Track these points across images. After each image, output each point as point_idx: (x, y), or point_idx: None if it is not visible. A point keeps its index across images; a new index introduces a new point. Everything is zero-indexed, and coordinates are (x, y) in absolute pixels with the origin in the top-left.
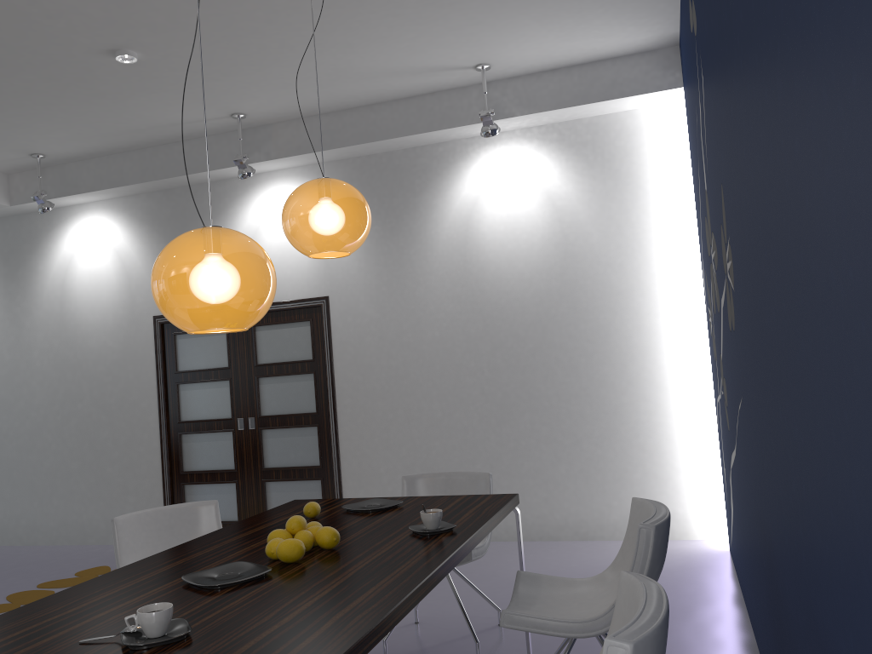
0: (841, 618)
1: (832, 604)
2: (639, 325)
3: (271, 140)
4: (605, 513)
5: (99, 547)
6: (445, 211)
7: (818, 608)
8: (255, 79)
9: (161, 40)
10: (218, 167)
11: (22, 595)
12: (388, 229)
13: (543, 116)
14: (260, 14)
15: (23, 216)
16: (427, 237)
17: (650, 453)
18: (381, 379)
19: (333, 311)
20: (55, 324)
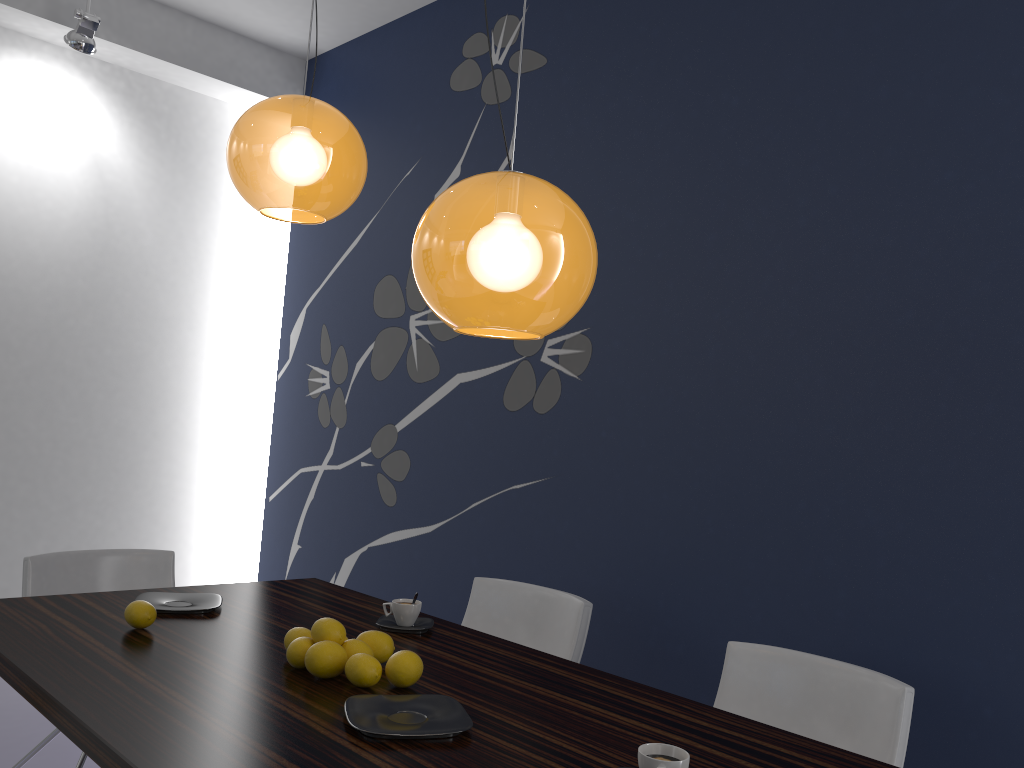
0: (983, 645)
1: (950, 639)
2: (180, 365)
3: None
4: None
5: None
6: None
7: (886, 648)
8: None
9: None
10: None
11: None
12: None
13: (129, 55)
14: None
15: None
16: None
17: (163, 526)
18: None
19: None
20: None
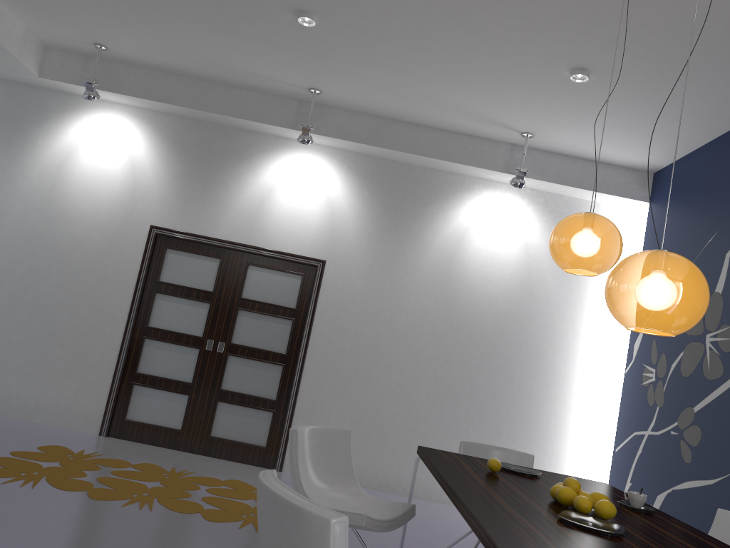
0: None
1: None
2: (565, 359)
3: (324, 118)
4: None
5: (26, 423)
6: (443, 226)
7: None
8: (370, 75)
9: (349, 22)
10: (268, 122)
11: (7, 461)
12: (393, 224)
13: (545, 184)
14: (447, 40)
15: (36, 89)
16: (424, 241)
17: (549, 456)
18: (352, 342)
19: (326, 274)
20: (40, 200)
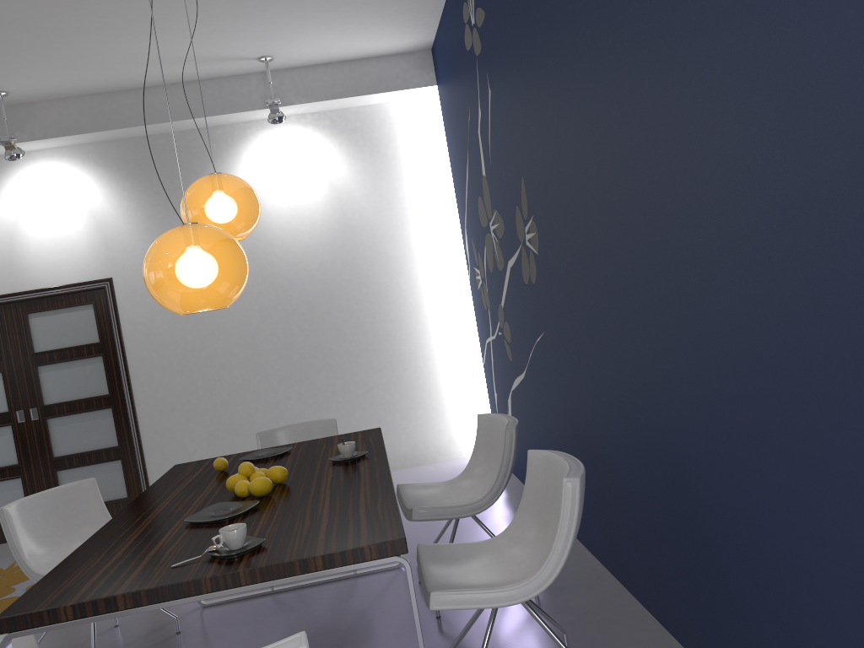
0: (691, 437)
1: (680, 433)
2: (412, 286)
3: (35, 119)
4: (396, 447)
5: None
6: None
7: (661, 443)
8: (35, 59)
9: None
10: None
11: None
12: (172, 209)
13: (319, 105)
14: (67, 1)
15: None
16: None
17: (429, 391)
18: (177, 354)
19: (119, 292)
20: None
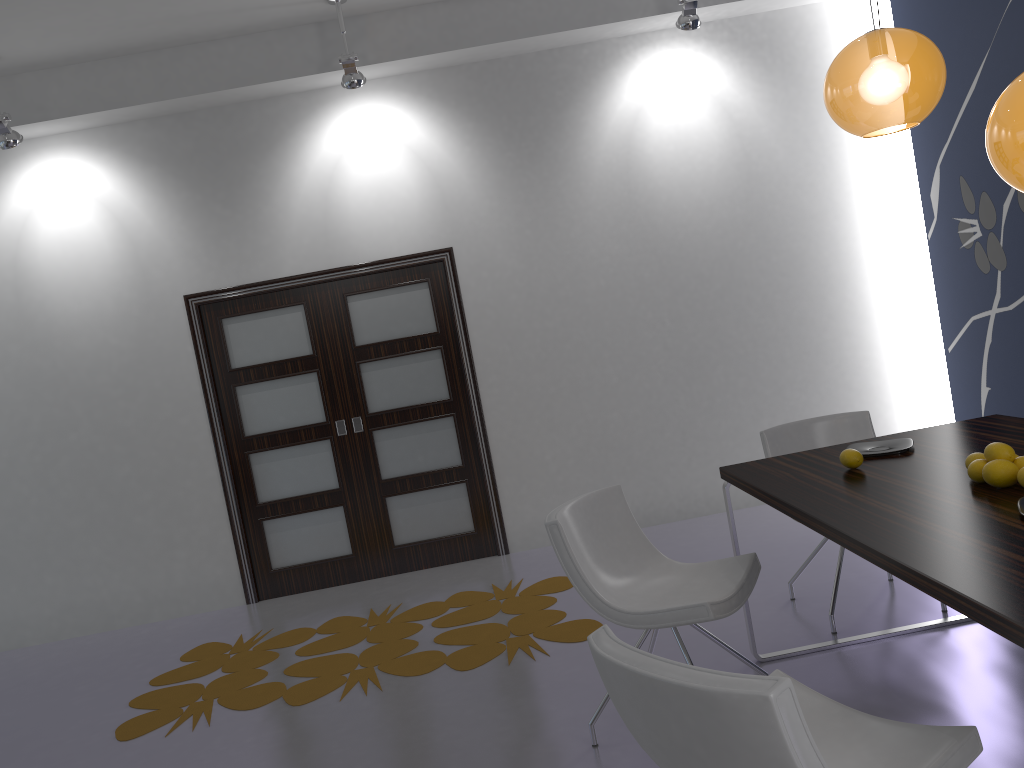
0: None
1: None
2: (835, 252)
3: (366, 37)
4: None
5: (144, 628)
6: (599, 130)
7: None
8: None
9: None
10: (287, 76)
11: (154, 698)
12: (526, 156)
13: (724, 8)
14: None
15: None
16: (579, 163)
17: (857, 391)
18: (535, 346)
19: (460, 266)
20: (10, 323)
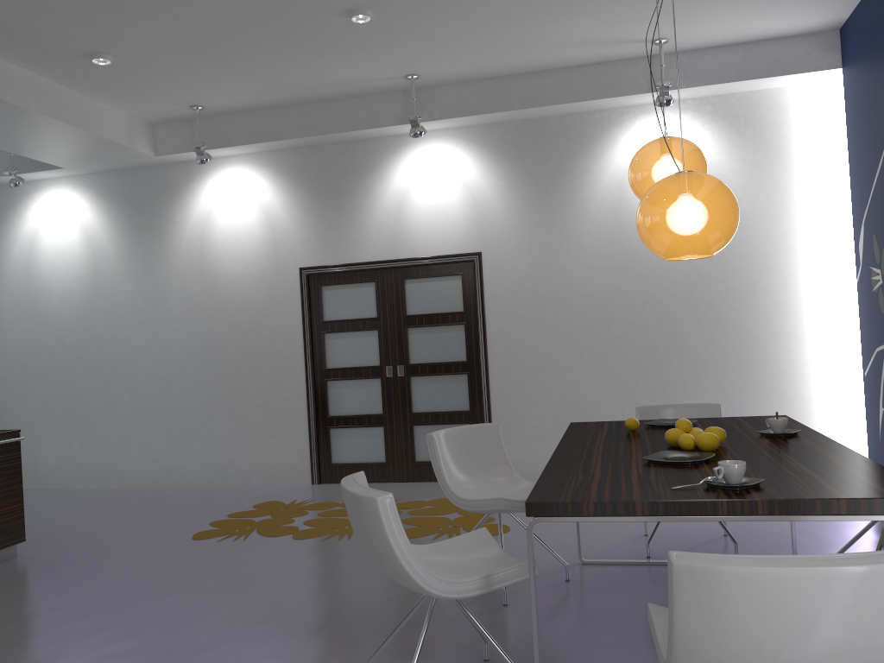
0: None
1: None
2: (783, 284)
3: (434, 101)
4: None
5: (244, 487)
6: (600, 175)
7: None
8: (455, 43)
9: (402, 3)
10: (379, 125)
11: (224, 523)
12: (542, 190)
13: (704, 89)
14: None
15: (159, 167)
16: (581, 198)
17: (790, 399)
18: (532, 330)
19: (485, 266)
20: (194, 274)
